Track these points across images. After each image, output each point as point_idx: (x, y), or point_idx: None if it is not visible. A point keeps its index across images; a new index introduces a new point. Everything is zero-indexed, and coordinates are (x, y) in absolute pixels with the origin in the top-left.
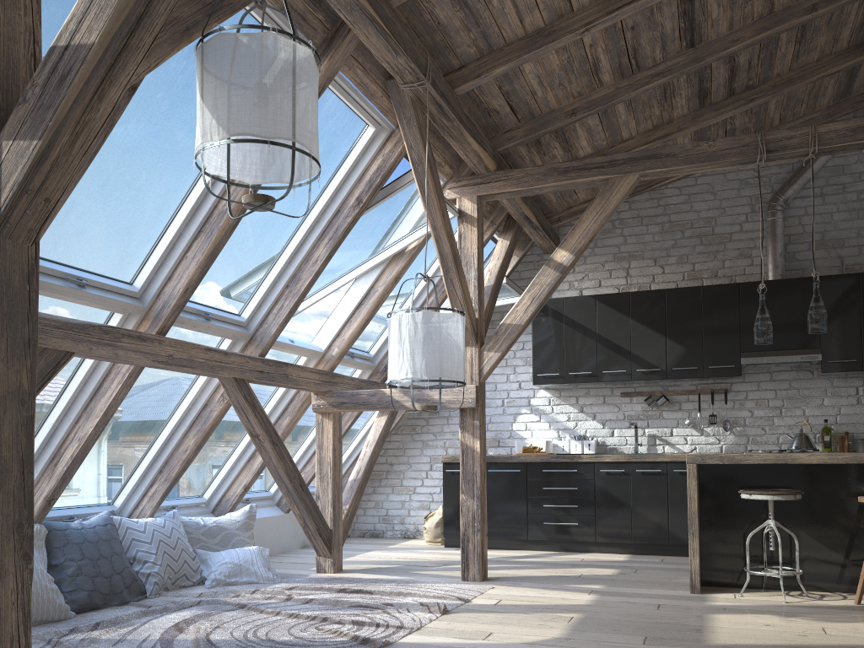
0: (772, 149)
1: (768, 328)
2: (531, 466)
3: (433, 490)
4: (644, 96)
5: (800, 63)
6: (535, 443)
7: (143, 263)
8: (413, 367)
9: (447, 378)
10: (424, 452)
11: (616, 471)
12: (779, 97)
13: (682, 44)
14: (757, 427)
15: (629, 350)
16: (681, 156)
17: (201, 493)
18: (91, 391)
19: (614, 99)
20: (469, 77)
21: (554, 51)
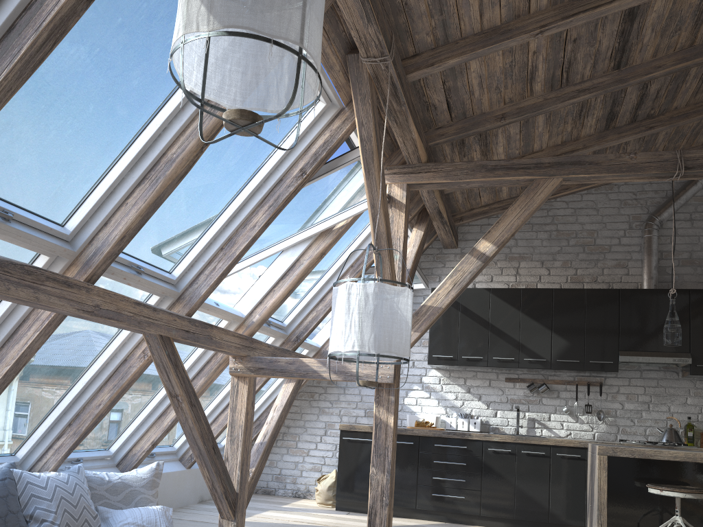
0: (690, 166)
1: (678, 331)
2: (424, 439)
3: (325, 454)
4: (563, 111)
5: (696, 100)
6: (426, 418)
7: (79, 205)
8: (361, 340)
9: (386, 354)
10: (320, 418)
11: (503, 450)
12: (669, 129)
13: (610, 64)
14: (627, 418)
15: (517, 340)
16: (604, 165)
17: (107, 446)
18: (4, 337)
19: (542, 109)
20: (422, 65)
21: (501, 53)
